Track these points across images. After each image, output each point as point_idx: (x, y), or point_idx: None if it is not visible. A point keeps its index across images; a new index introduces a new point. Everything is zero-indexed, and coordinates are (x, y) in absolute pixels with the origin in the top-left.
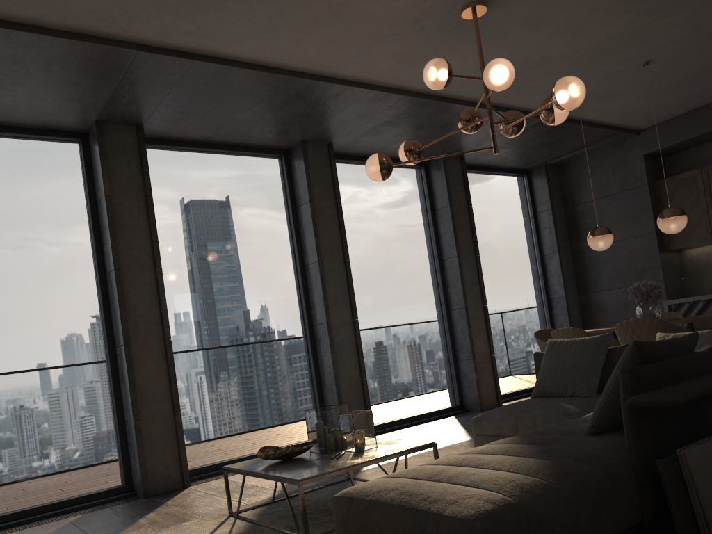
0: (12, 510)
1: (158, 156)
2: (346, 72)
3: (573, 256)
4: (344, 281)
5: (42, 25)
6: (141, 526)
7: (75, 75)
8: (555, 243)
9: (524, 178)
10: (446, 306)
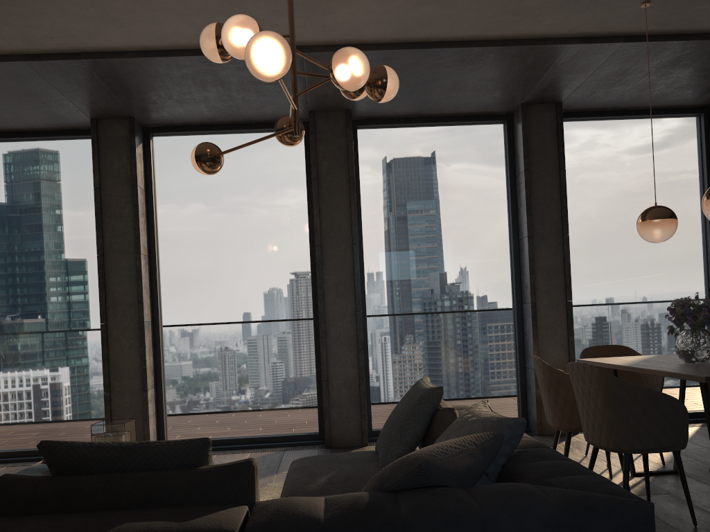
0: (23, 448)
1: (167, 143)
2: None
3: None
4: (350, 267)
5: None
6: None
7: (15, 88)
8: None
9: (700, 118)
10: (518, 298)
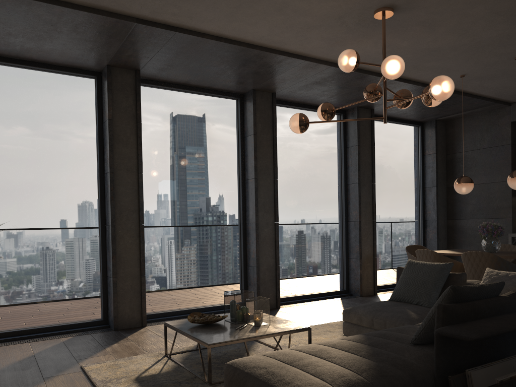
0: (27, 327)
1: (149, 92)
2: (287, 47)
3: (448, 190)
4: (272, 194)
5: (71, 1)
6: (107, 353)
7: (93, 35)
8: (435, 179)
9: (419, 128)
10: (346, 218)
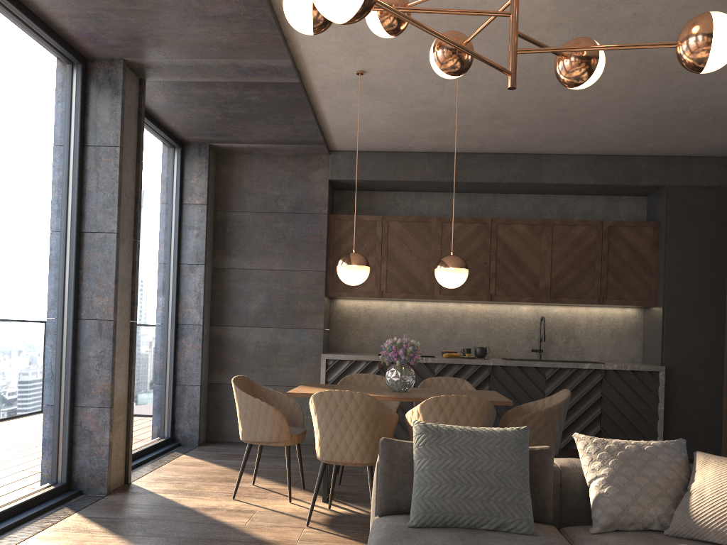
0: None
1: None
2: None
3: (215, 274)
4: None
5: None
6: None
7: None
8: (204, 251)
9: (177, 151)
10: (75, 311)
